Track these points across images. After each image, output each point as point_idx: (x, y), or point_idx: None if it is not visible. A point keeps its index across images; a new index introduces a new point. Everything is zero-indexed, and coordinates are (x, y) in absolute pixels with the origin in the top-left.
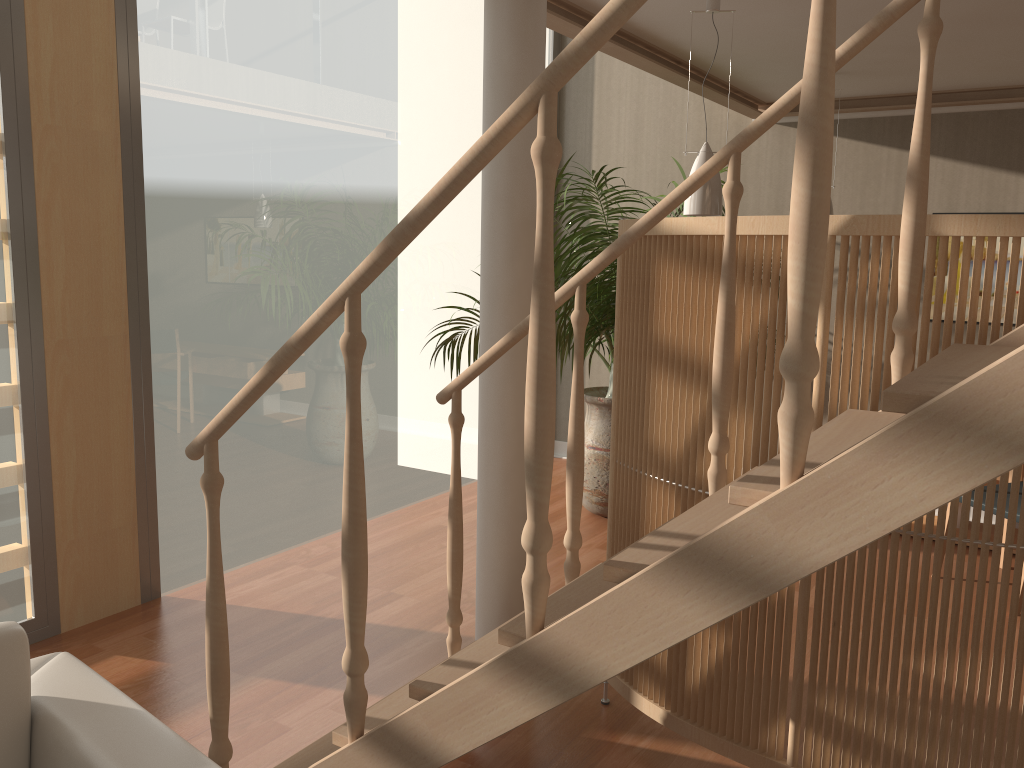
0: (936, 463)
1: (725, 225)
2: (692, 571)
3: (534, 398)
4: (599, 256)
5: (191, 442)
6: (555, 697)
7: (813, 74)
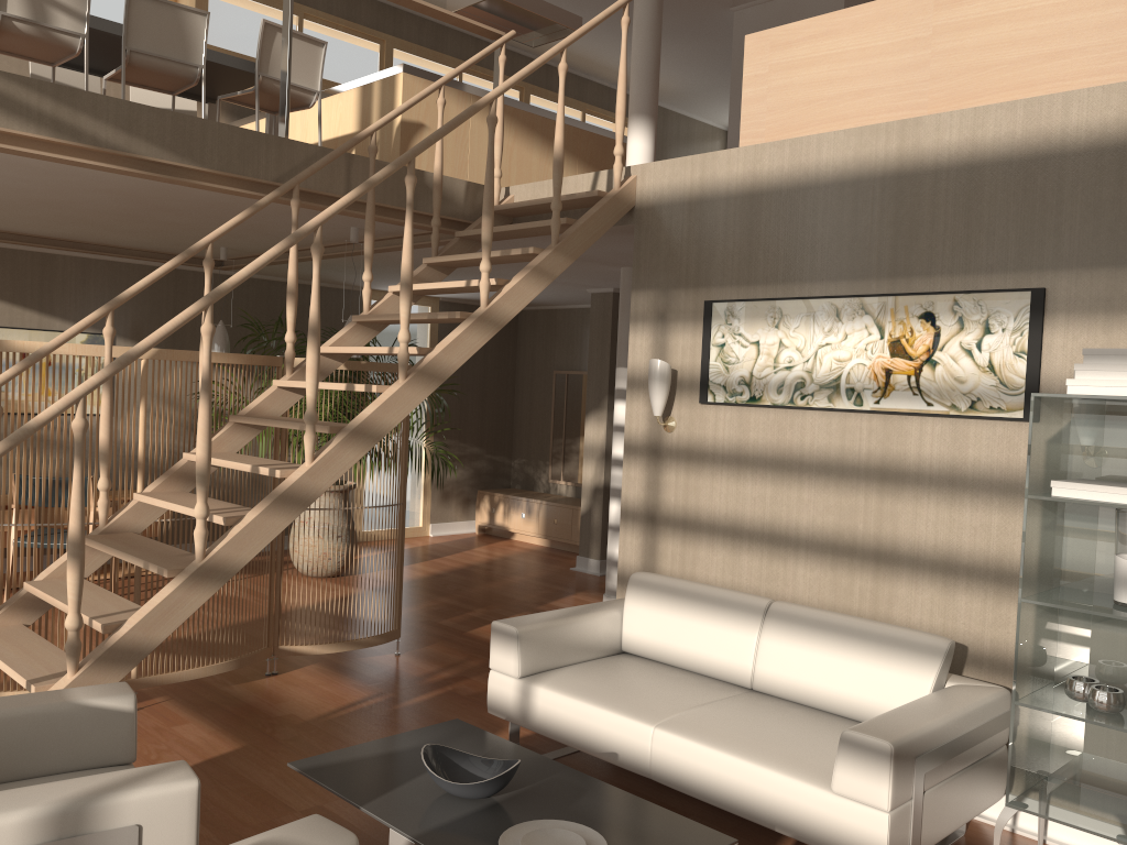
0: (357, 447)
1: (106, 352)
2: (281, 505)
3: (208, 442)
4: (16, 368)
5: None
6: (220, 583)
7: (317, 316)
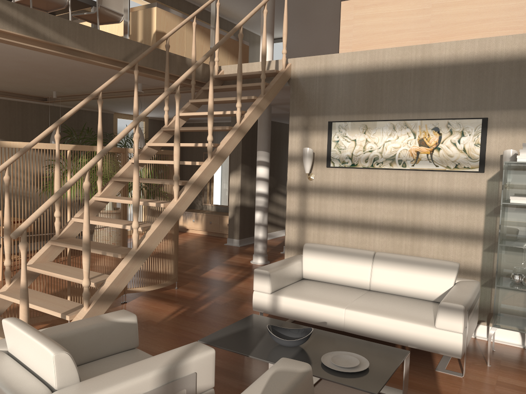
0: (194, 191)
1: (57, 146)
2: (167, 220)
3: (138, 191)
4: (16, 155)
5: (17, 231)
6: (145, 259)
7: (179, 129)
